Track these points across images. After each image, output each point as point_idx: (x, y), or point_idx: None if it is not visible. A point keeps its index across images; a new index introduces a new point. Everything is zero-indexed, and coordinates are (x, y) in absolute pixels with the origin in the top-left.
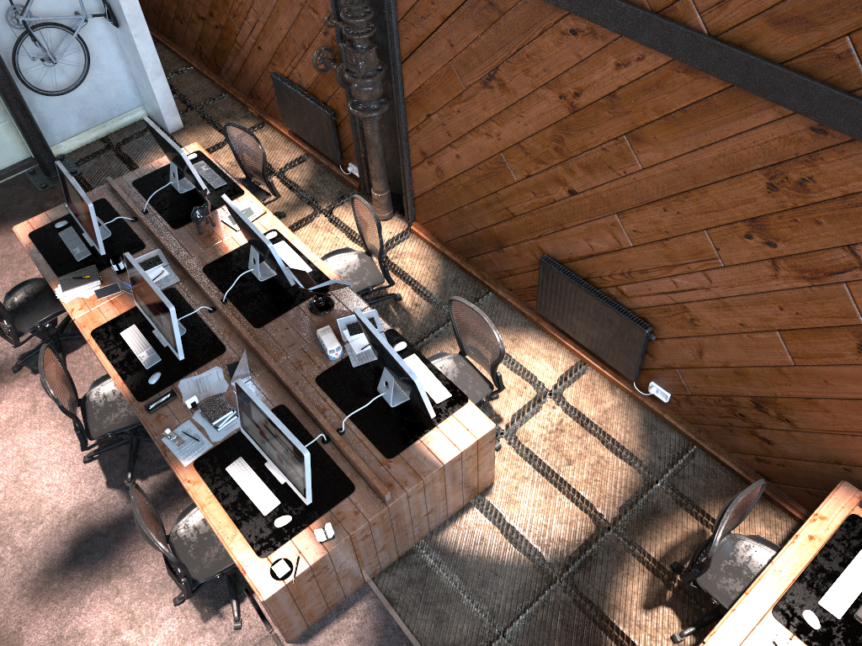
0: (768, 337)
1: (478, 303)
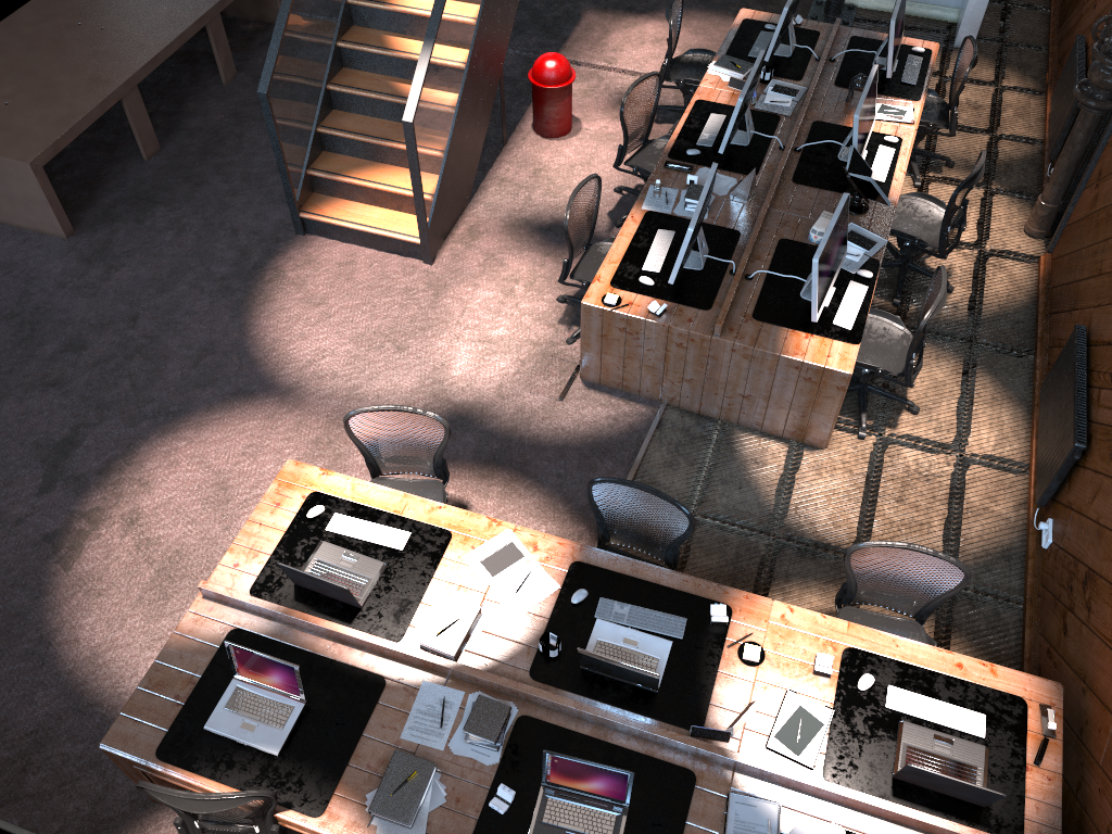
0: None
1: (1009, 352)
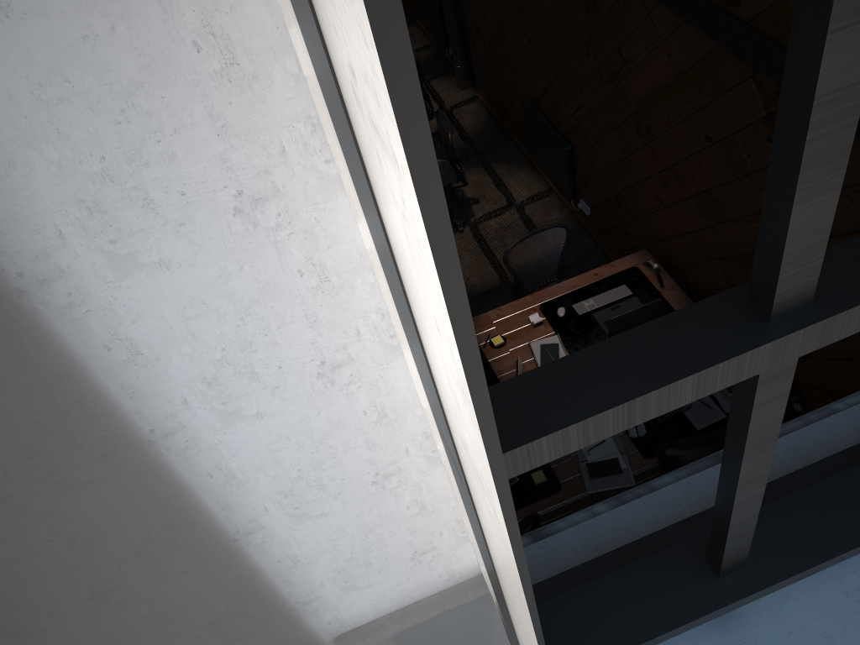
0: (610, 138)
1: (499, 146)
